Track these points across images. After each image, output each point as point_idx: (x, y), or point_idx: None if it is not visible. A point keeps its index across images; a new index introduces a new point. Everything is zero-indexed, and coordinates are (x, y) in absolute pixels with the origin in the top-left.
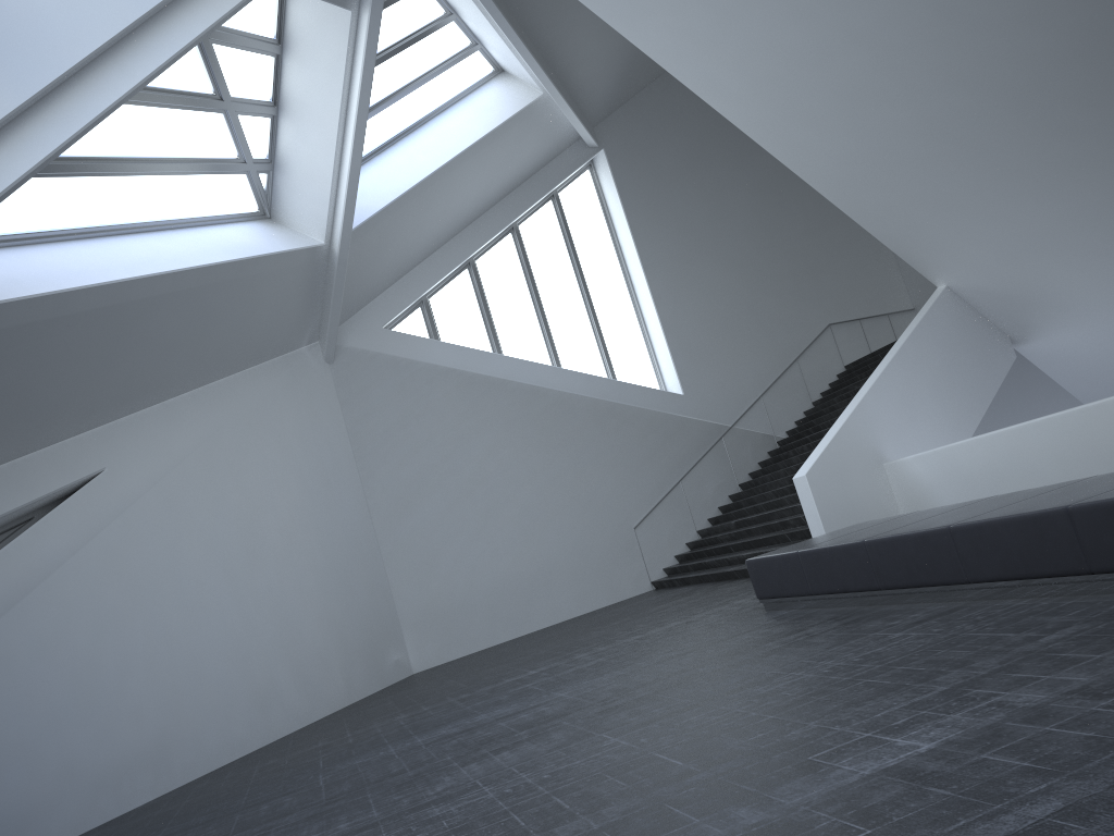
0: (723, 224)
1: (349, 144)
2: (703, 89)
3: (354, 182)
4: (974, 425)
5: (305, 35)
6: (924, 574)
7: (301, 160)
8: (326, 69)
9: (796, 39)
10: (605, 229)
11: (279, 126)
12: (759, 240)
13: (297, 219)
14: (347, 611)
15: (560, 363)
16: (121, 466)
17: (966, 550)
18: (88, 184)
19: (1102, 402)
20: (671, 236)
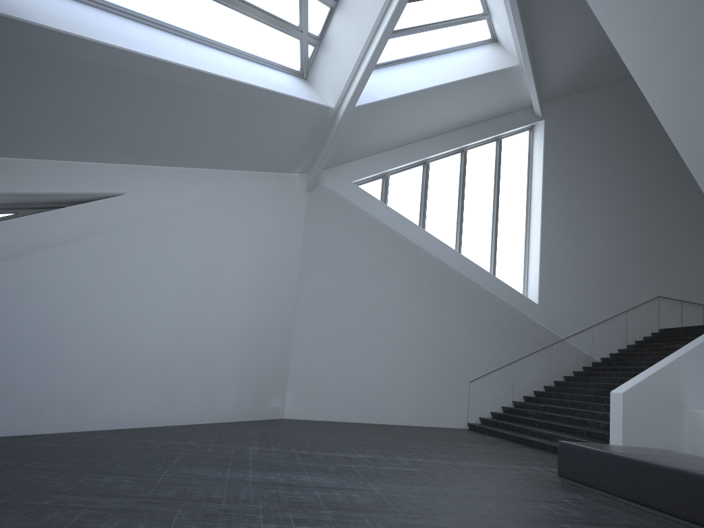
0: (608, 200)
1: (375, 42)
2: (645, 83)
3: (369, 70)
4: None
5: None
6: None
7: (340, 44)
8: None
9: None
10: (525, 174)
11: (333, 16)
12: (630, 220)
13: (322, 85)
14: (255, 358)
15: (461, 251)
16: (137, 196)
17: None
18: None
19: None
20: (569, 195)
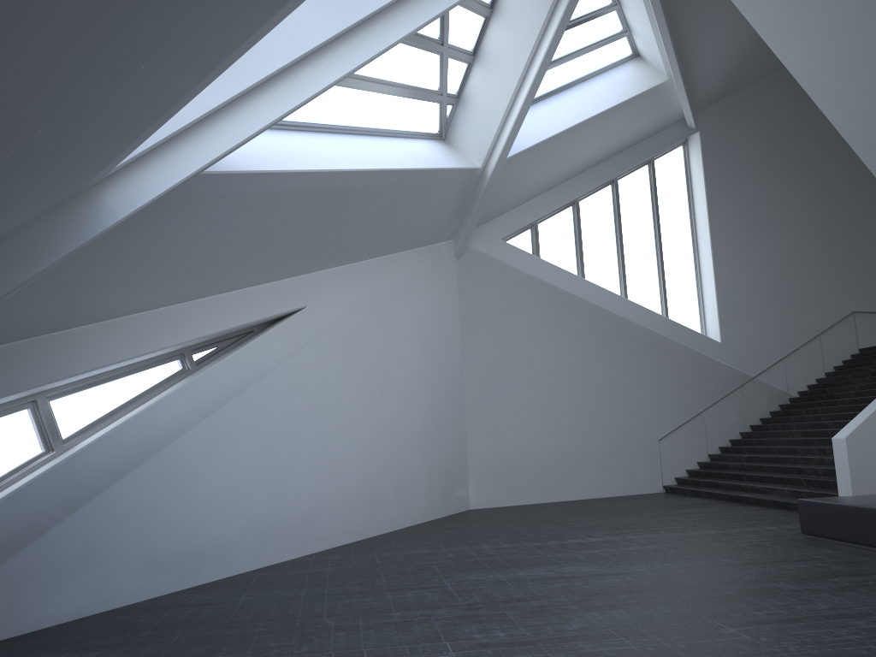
0: (783, 211)
1: (523, 95)
2: (825, 102)
3: (518, 125)
4: None
5: (513, 5)
6: None
7: (481, 100)
8: (522, 34)
9: None
10: (685, 196)
11: (471, 71)
12: (810, 230)
13: (465, 144)
14: (436, 450)
15: (627, 295)
16: (317, 306)
17: None
18: (342, 93)
19: None
20: (738, 213)
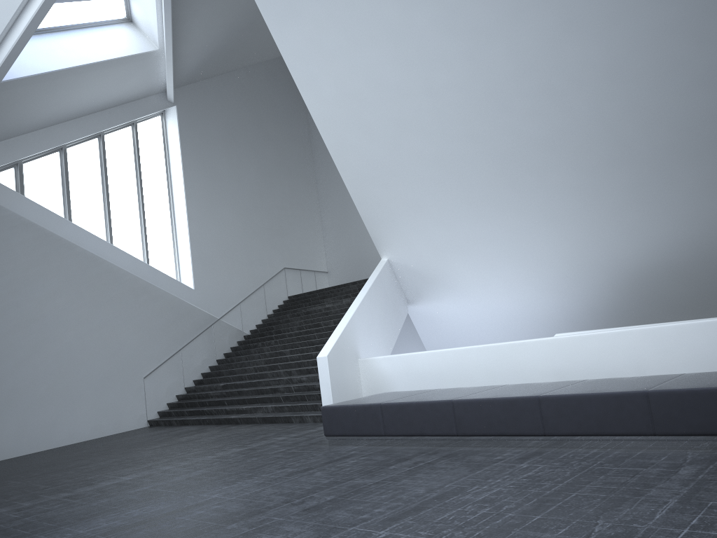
0: (238, 184)
1: (32, 12)
2: (305, 86)
3: (21, 44)
4: (392, 346)
5: None
6: (504, 427)
7: None
8: None
9: (391, 76)
10: (163, 160)
11: None
12: (256, 202)
13: None
14: None
15: (113, 243)
16: None
17: (549, 413)
18: None
19: (526, 341)
20: (207, 180)
